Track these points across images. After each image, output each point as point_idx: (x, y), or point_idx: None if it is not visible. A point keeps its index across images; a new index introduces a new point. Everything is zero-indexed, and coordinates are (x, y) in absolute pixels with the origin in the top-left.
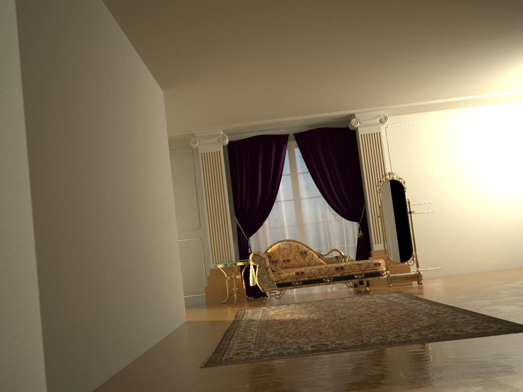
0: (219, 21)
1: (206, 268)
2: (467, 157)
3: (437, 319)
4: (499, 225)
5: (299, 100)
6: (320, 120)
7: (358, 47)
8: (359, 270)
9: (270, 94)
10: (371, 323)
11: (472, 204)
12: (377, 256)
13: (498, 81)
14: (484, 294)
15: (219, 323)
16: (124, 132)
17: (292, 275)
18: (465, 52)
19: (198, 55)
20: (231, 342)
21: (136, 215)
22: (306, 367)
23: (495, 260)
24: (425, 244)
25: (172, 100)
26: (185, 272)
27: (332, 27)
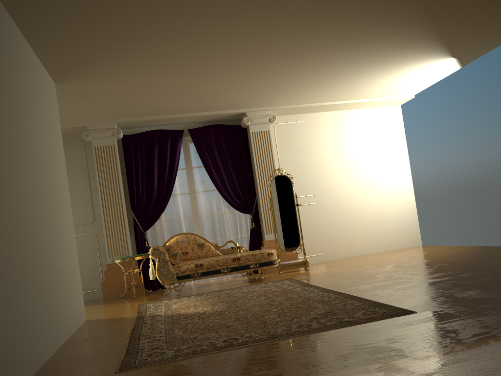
0: (119, 19)
1: (101, 263)
2: (344, 155)
3: (331, 306)
4: (370, 215)
5: (194, 98)
6: (214, 117)
7: (253, 53)
8: (254, 260)
9: (167, 91)
10: (273, 314)
11: (348, 196)
12: (268, 246)
13: (369, 90)
14: (364, 279)
15: (122, 321)
16: (19, 130)
17: (192, 268)
18: (344, 64)
19: (96, 51)
20: (140, 342)
21: (34, 216)
22: (223, 364)
23: (367, 245)
24: (309, 233)
25: (65, 93)
26: (80, 268)
27: (230, 33)
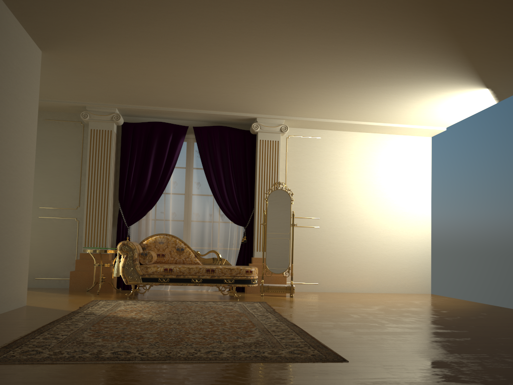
0: None
1: (78, 251)
2: (358, 181)
3: (268, 337)
4: (377, 250)
5: (197, 92)
6: (222, 118)
7: (252, 47)
8: (230, 275)
9: (165, 80)
10: (201, 333)
11: (356, 226)
12: (256, 264)
13: (393, 113)
14: (335, 316)
15: (55, 313)
16: None
17: (160, 271)
18: (359, 76)
19: (76, 18)
20: (37, 336)
21: None
22: (77, 378)
23: (368, 283)
24: (306, 258)
25: (55, 64)
26: (55, 252)
27: (221, 18)
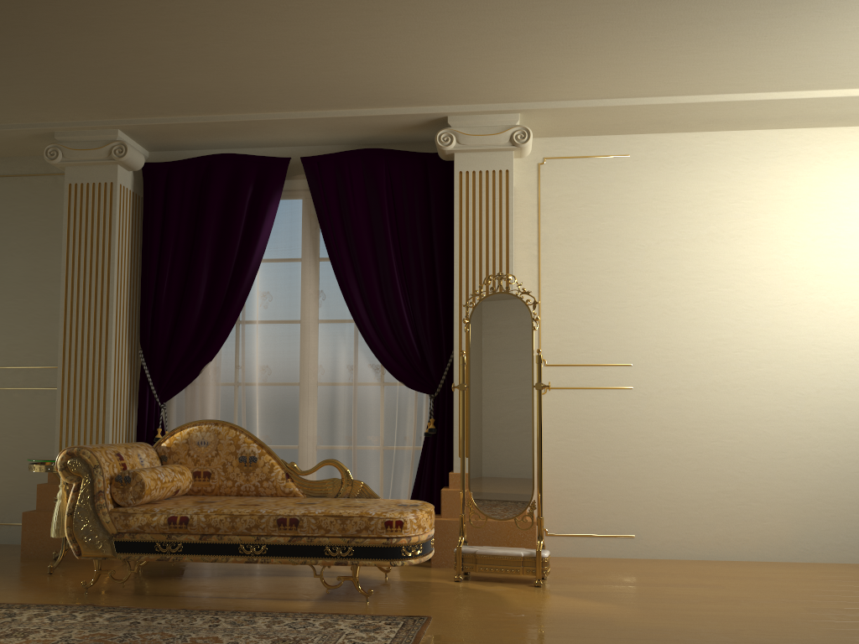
0: None
1: None
2: (740, 260)
3: None
4: (803, 445)
5: (256, 50)
6: (367, 128)
7: None
8: (342, 536)
9: (149, 17)
10: None
11: (737, 382)
12: (456, 491)
13: (828, 46)
14: None
15: None
16: None
17: (159, 526)
18: None
19: None
20: None
21: None
22: None
23: (780, 536)
24: (601, 470)
25: None
26: (18, 465)
27: None
